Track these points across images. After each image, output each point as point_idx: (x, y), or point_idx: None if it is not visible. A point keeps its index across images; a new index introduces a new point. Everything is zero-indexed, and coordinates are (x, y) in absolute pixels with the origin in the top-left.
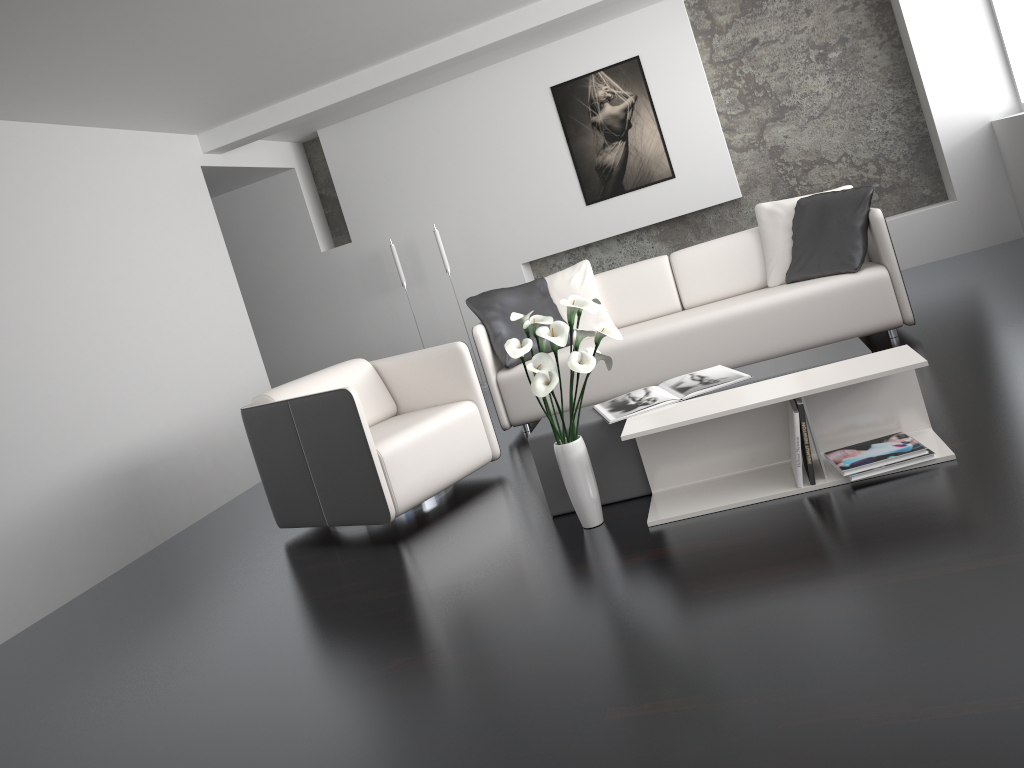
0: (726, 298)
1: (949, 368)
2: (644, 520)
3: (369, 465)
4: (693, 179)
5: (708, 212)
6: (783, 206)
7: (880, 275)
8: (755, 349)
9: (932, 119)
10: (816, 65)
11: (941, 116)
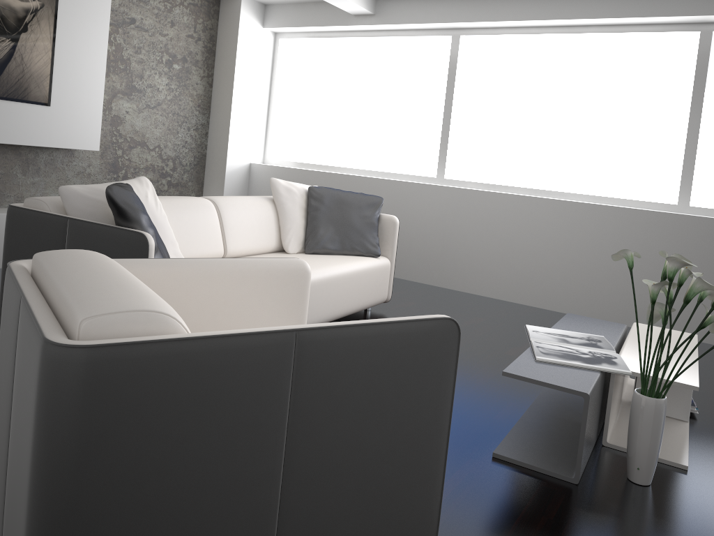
0: (251, 255)
1: (496, 337)
2: (665, 466)
3: (439, 455)
4: (65, 115)
5: (43, 151)
6: (296, 187)
7: (389, 263)
8: (335, 309)
9: (226, 146)
10: (164, 67)
11: (232, 147)
